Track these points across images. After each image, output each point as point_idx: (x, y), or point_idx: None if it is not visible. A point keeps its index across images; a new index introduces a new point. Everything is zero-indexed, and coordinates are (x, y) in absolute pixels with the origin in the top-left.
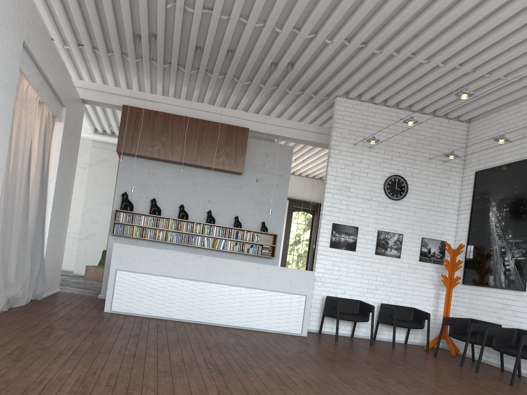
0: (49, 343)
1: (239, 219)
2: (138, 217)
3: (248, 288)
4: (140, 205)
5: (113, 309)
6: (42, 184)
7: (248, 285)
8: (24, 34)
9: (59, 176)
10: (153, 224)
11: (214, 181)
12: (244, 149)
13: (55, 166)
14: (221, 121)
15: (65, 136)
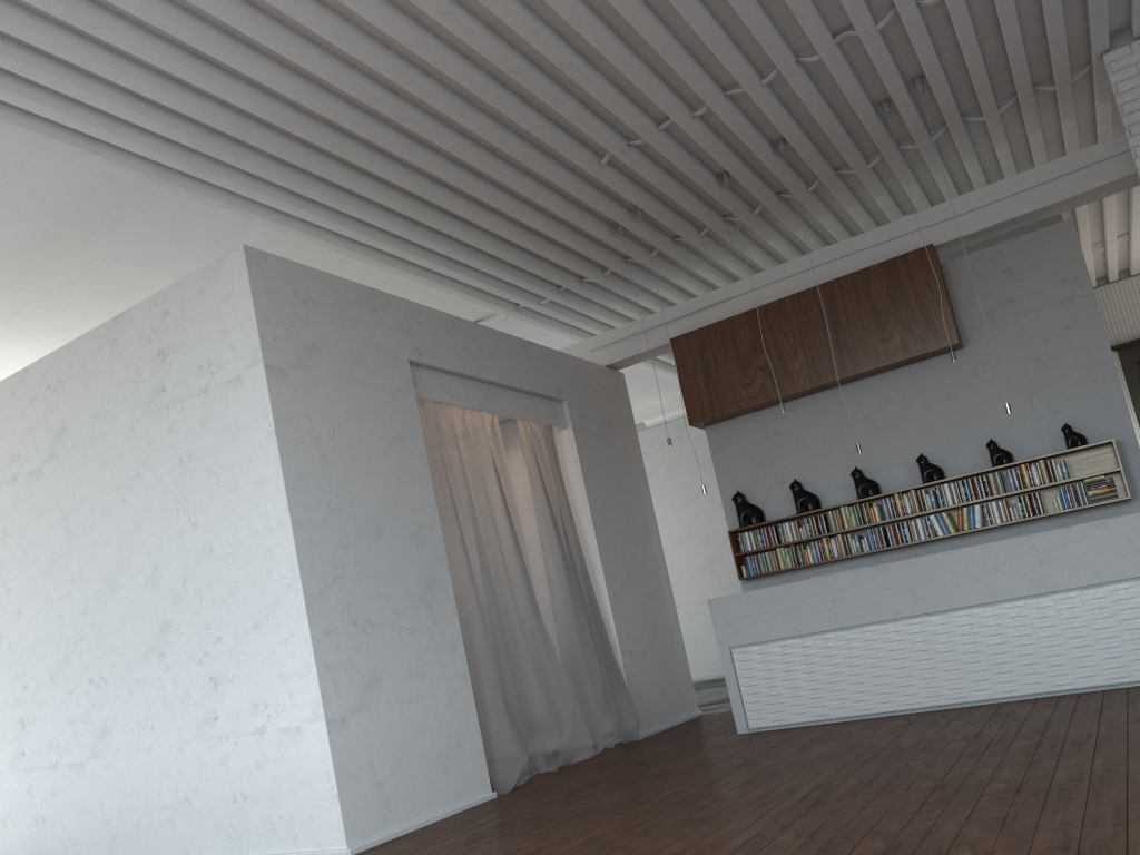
0: (556, 808)
1: (1001, 444)
2: (778, 529)
3: (1024, 600)
4: (774, 504)
5: (751, 725)
6: (561, 545)
7: (1022, 593)
8: (408, 351)
9: (600, 516)
10: (812, 531)
11: (907, 389)
12: (939, 293)
13: (584, 504)
14: (869, 263)
15: (586, 446)
